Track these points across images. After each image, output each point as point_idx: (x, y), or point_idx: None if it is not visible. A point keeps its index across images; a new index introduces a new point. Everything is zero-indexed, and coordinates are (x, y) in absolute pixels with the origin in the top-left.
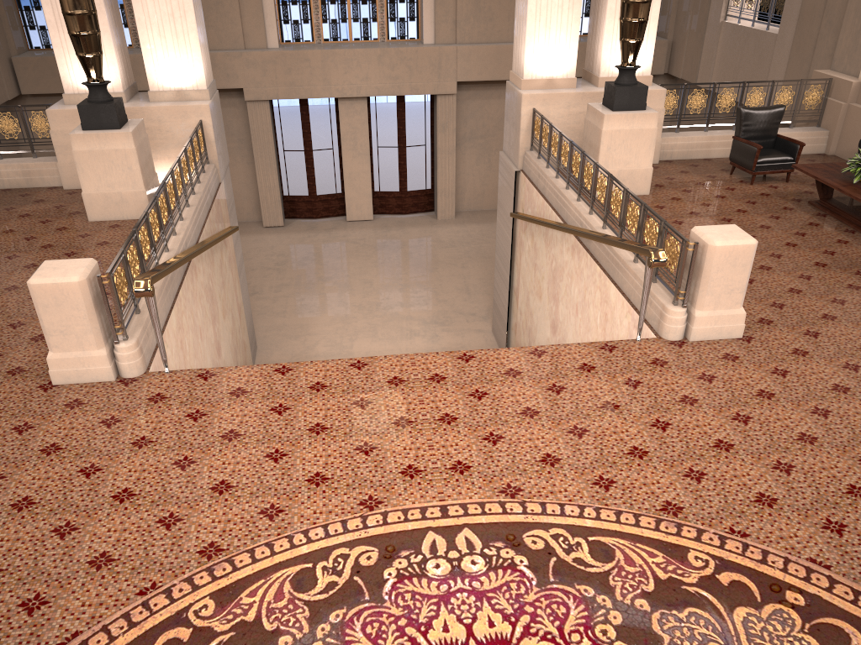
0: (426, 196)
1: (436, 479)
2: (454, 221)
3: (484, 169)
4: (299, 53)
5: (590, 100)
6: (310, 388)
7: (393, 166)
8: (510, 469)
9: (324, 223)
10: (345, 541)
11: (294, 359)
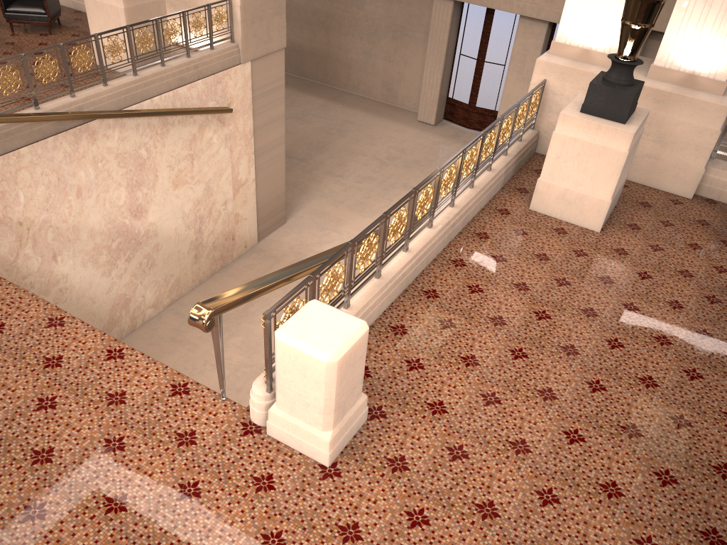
0: None
1: None
2: None
3: None
4: None
5: None
6: None
7: None
8: None
9: (471, 136)
10: None
11: (297, 247)
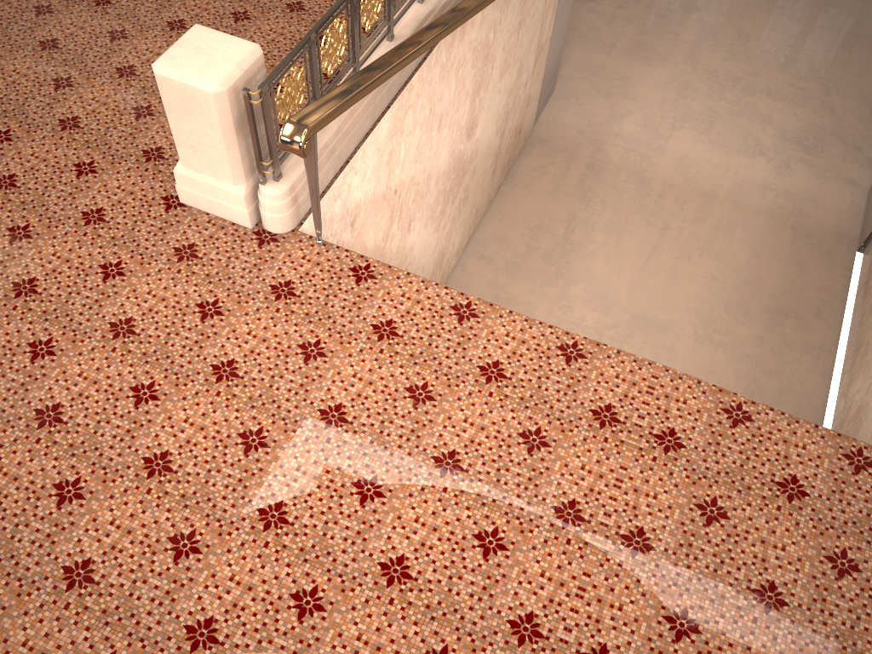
0: None
1: None
2: None
3: None
4: None
5: None
6: (480, 370)
7: None
8: None
9: None
10: None
11: (588, 130)
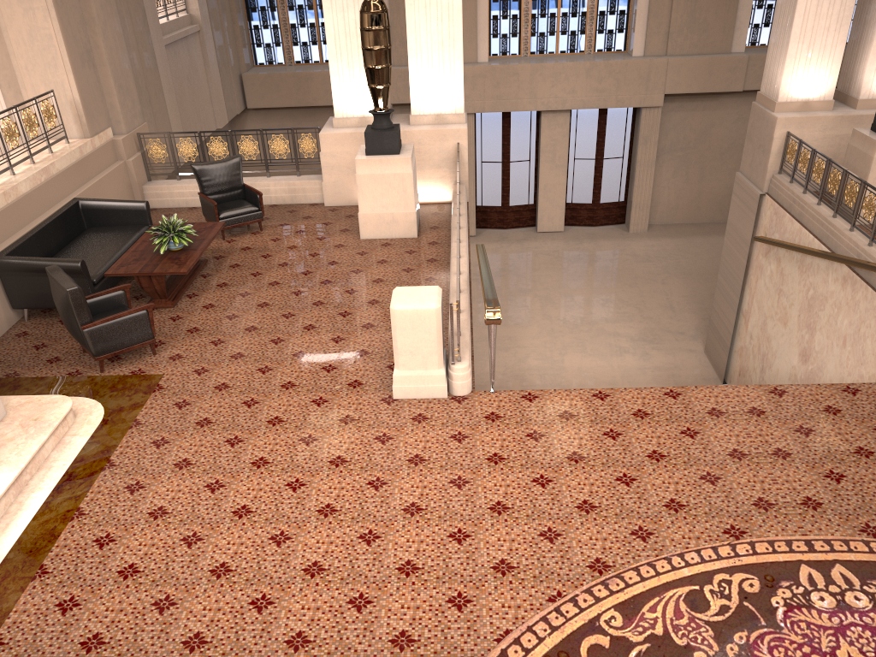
0: (618, 208)
1: (791, 513)
2: (646, 234)
3: (681, 182)
4: (509, 67)
5: (848, 123)
6: (633, 415)
7: (587, 178)
8: (863, 508)
9: (515, 234)
10: (722, 567)
11: (508, 371)
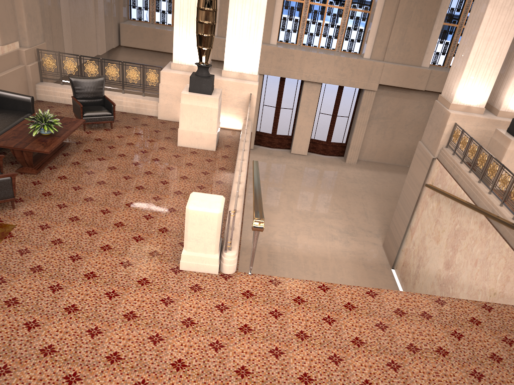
0: (341, 147)
1: None
2: (355, 165)
3: (380, 137)
4: (289, 50)
5: (492, 124)
6: (344, 306)
7: (326, 126)
8: None
9: (277, 152)
10: None
11: (261, 241)
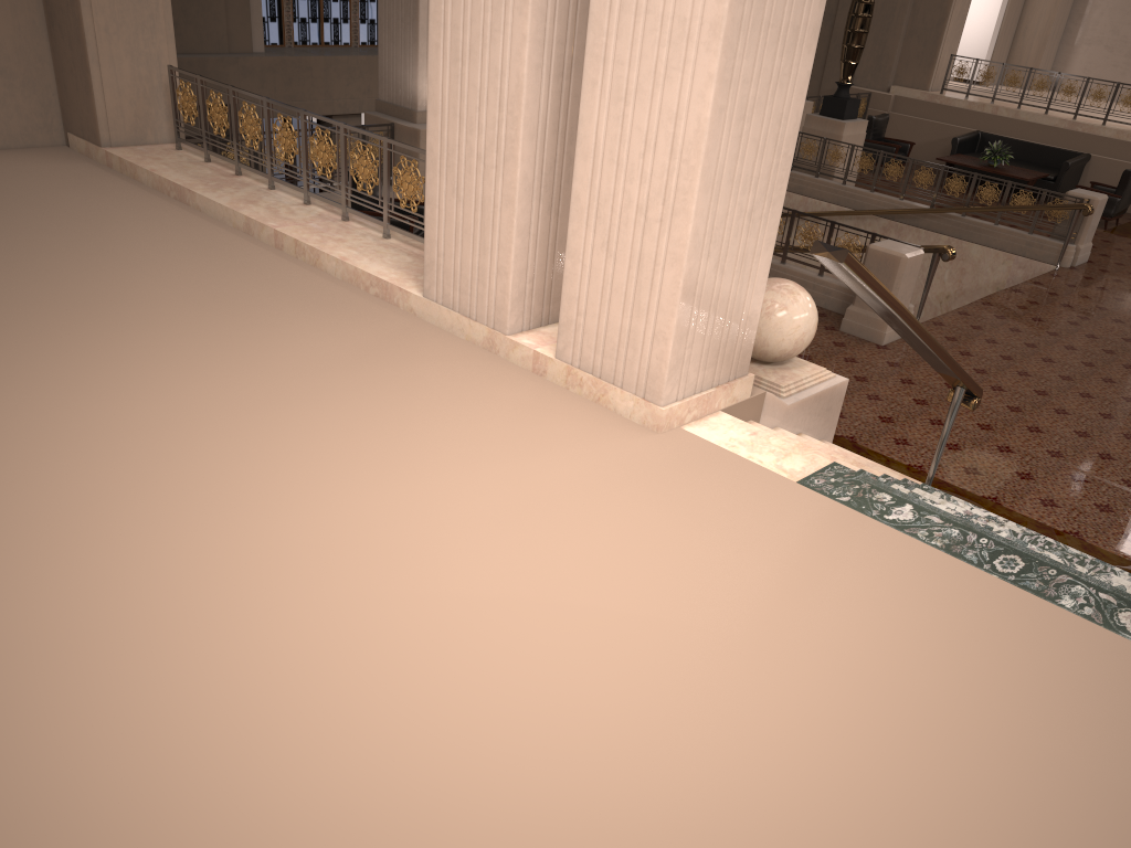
0: None
1: None
2: None
3: None
4: (302, 60)
5: None
6: (998, 318)
7: None
8: None
9: None
10: None
11: None
